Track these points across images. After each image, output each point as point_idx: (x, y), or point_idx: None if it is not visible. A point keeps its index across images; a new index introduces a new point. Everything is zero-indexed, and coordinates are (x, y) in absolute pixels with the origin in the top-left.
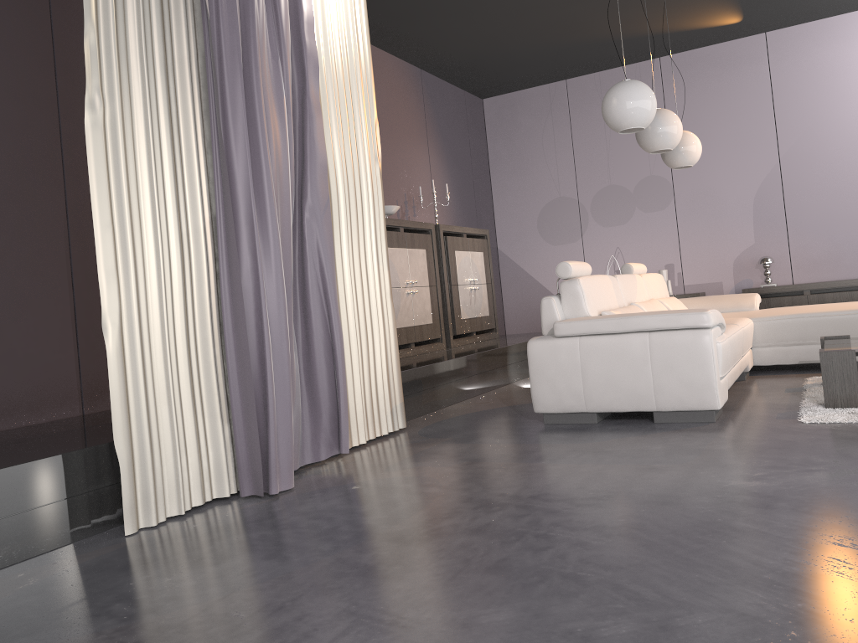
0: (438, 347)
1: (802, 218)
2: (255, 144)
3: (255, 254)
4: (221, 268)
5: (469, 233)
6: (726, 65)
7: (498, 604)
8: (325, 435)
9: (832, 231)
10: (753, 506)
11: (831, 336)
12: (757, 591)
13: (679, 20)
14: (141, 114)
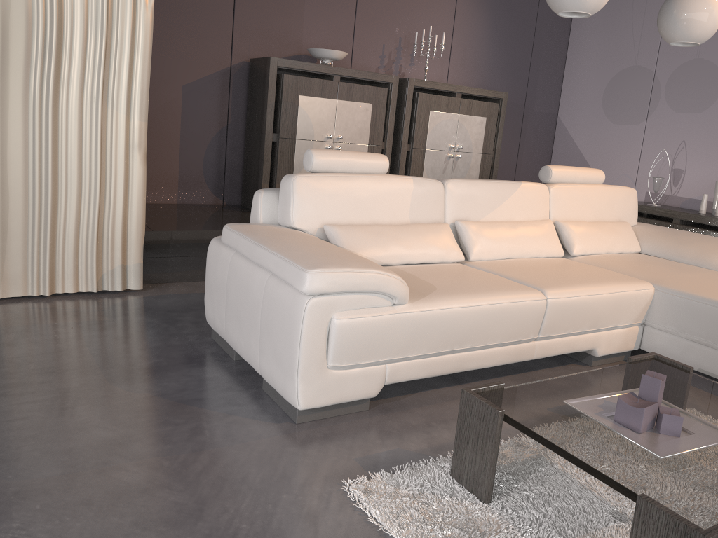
0: None
1: None
2: None
3: None
4: None
5: (467, 93)
6: None
7: None
8: None
9: None
10: None
11: (667, 358)
12: None
13: None
14: None
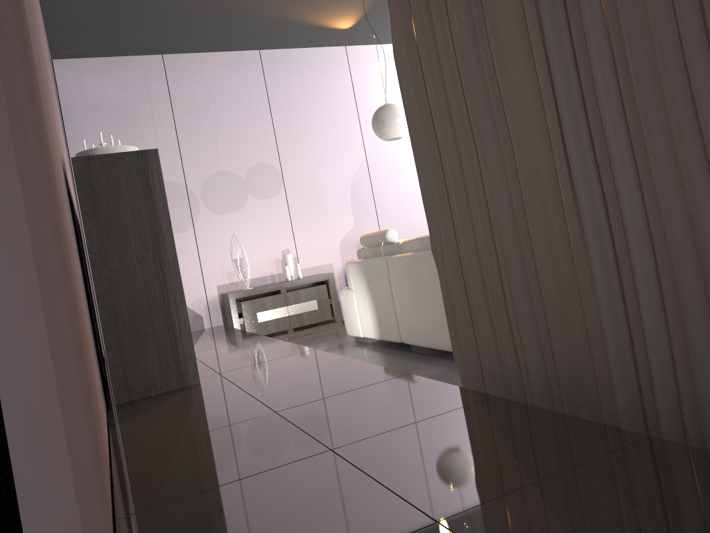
0: None
1: (386, 204)
2: None
3: None
4: None
5: None
6: (317, 68)
7: None
8: None
9: (407, 215)
10: None
11: None
12: None
13: (321, 10)
14: None
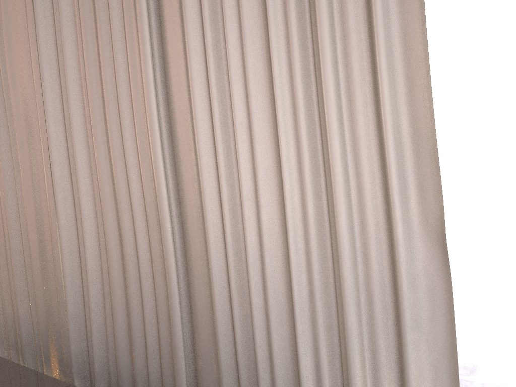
0: None
1: None
2: None
3: None
4: None
5: None
6: None
7: None
8: None
9: None
10: None
11: None
12: None
13: None
14: None
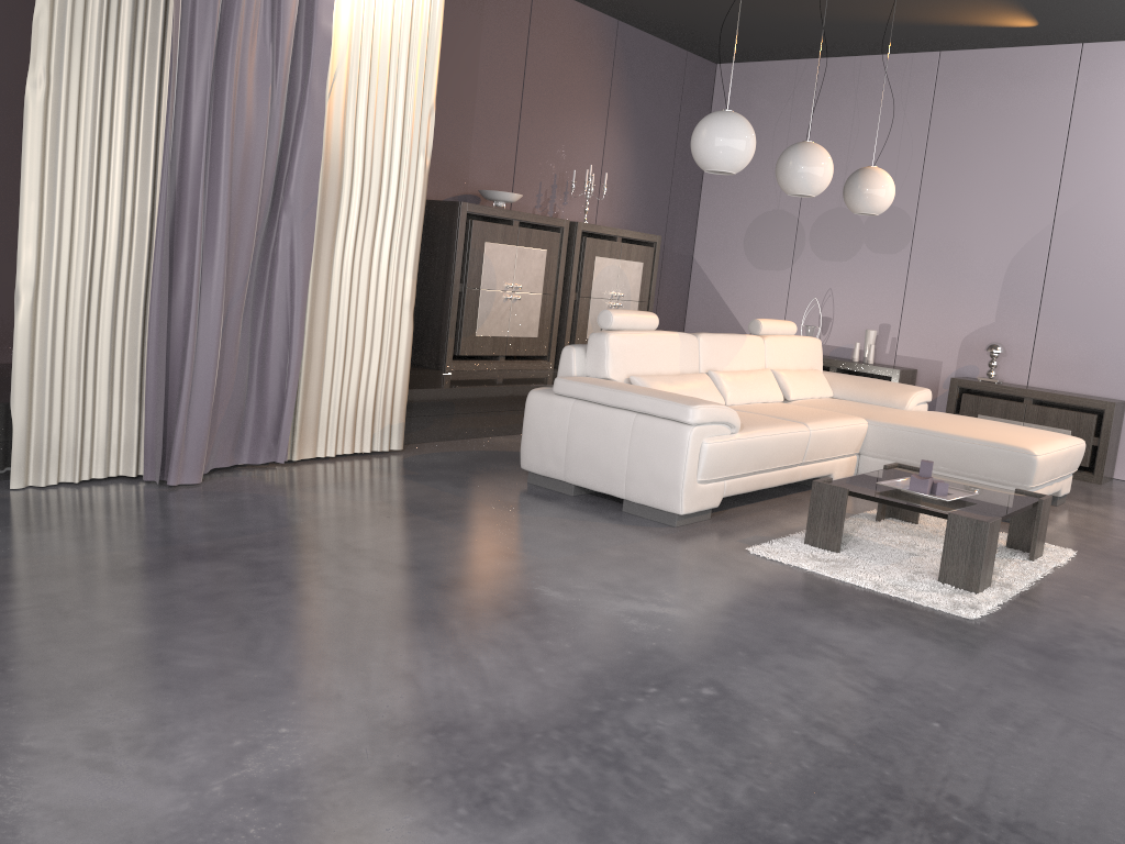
0: (541, 366)
1: (1061, 303)
2: (217, 136)
3: (194, 251)
4: (156, 259)
5: (626, 237)
6: (1020, 79)
7: (155, 622)
8: (266, 440)
9: (1094, 329)
10: (502, 611)
11: (906, 465)
12: (339, 670)
13: (944, 13)
14: (91, 95)
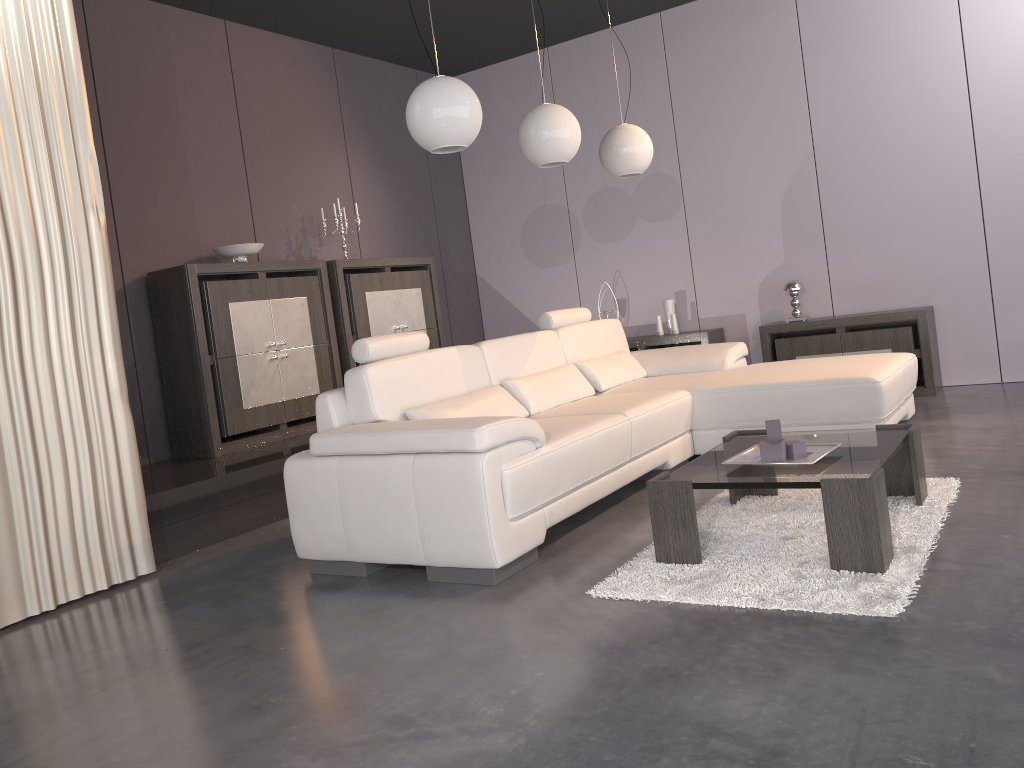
0: None
1: (843, 226)
2: None
3: None
4: None
5: (395, 265)
6: (743, 19)
7: None
8: None
9: (882, 243)
10: None
11: (747, 430)
12: None
13: None
14: None
